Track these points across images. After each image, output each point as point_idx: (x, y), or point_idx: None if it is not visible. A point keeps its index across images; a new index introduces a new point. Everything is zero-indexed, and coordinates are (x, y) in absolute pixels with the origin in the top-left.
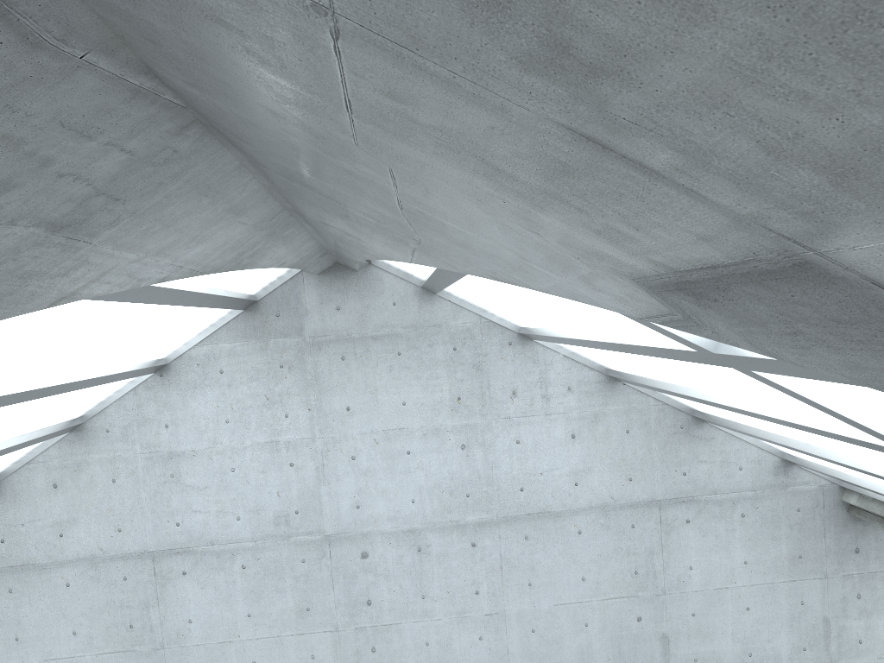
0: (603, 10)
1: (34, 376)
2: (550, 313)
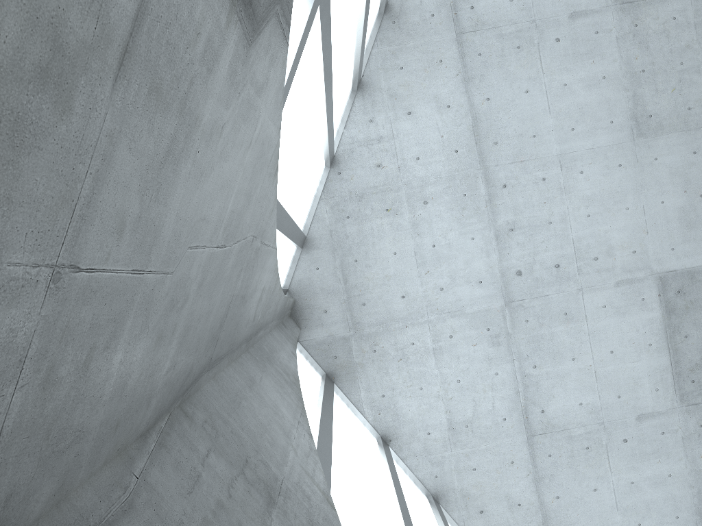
0: (1, 30)
1: (395, 525)
2: (308, 138)
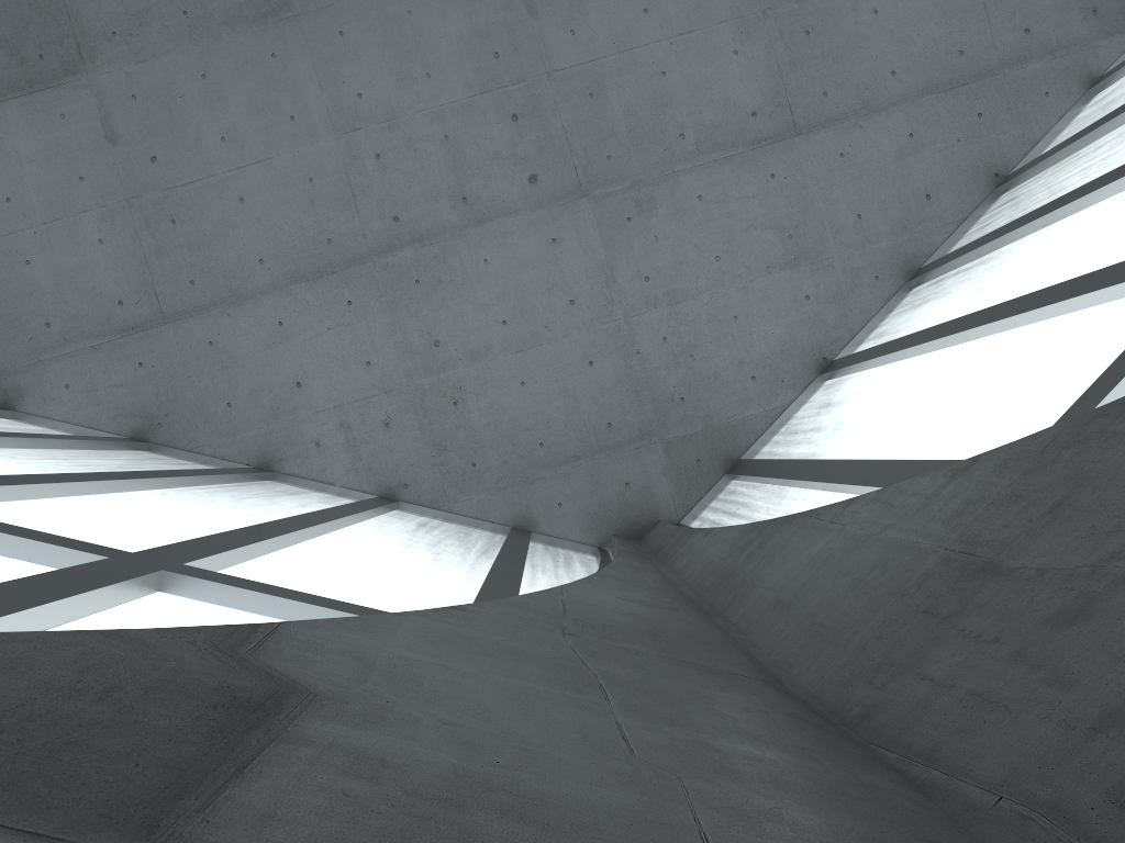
0: None
1: (976, 343)
2: (369, 546)
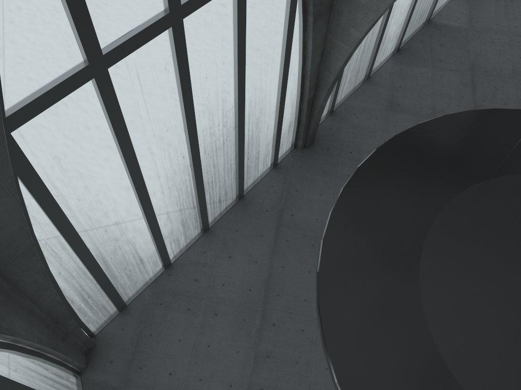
0: None
1: None
2: (117, 201)
